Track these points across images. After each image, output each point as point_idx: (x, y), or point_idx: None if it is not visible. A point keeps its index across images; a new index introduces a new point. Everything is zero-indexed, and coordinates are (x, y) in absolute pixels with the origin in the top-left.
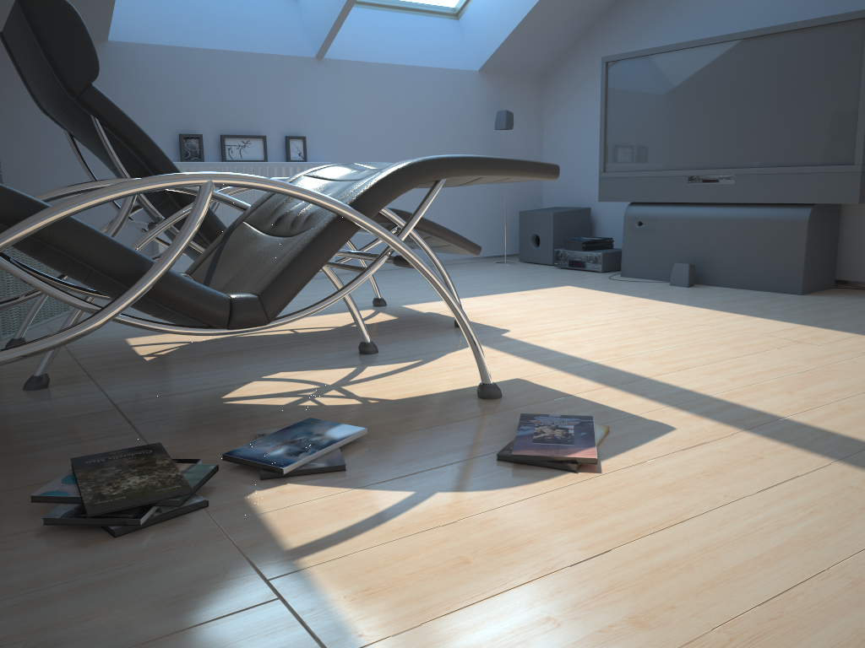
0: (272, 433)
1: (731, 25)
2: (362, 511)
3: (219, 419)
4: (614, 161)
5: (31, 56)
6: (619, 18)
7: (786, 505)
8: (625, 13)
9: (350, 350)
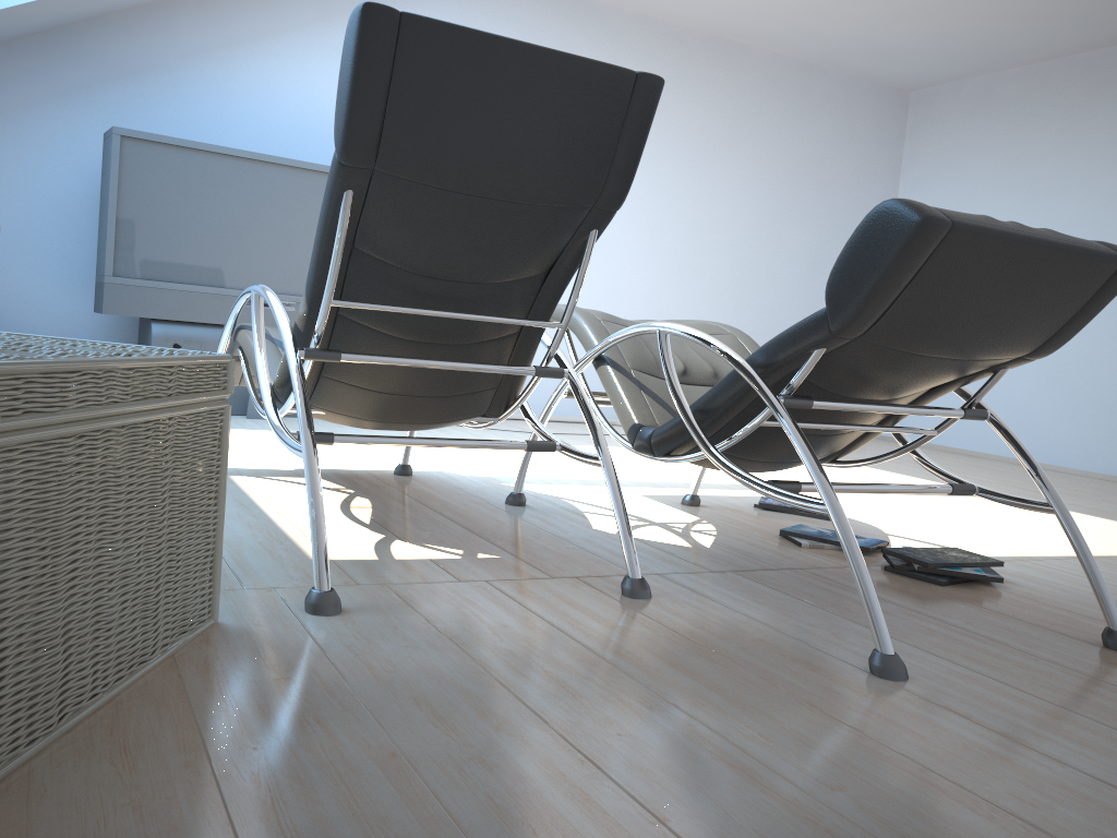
0: (820, 537)
1: (218, 133)
2: (921, 544)
3: (761, 551)
4: (130, 264)
5: (561, 126)
6: (35, 59)
7: (869, 505)
8: (46, 57)
9: (501, 506)
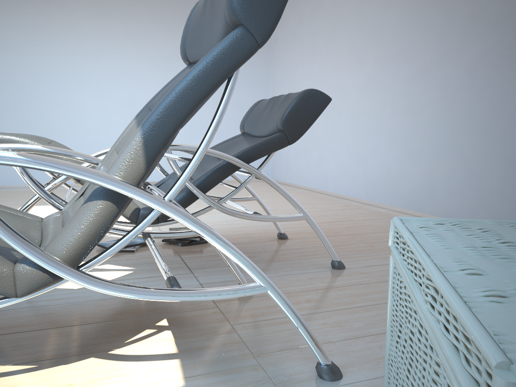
0: (131, 244)
1: None
2: None
3: (144, 259)
4: None
5: None
6: None
7: None
8: None
9: None
